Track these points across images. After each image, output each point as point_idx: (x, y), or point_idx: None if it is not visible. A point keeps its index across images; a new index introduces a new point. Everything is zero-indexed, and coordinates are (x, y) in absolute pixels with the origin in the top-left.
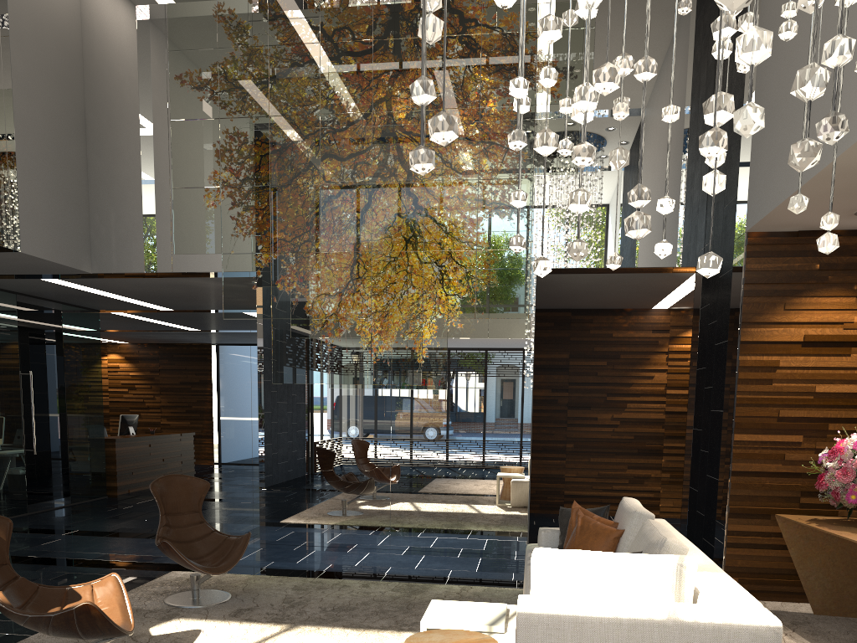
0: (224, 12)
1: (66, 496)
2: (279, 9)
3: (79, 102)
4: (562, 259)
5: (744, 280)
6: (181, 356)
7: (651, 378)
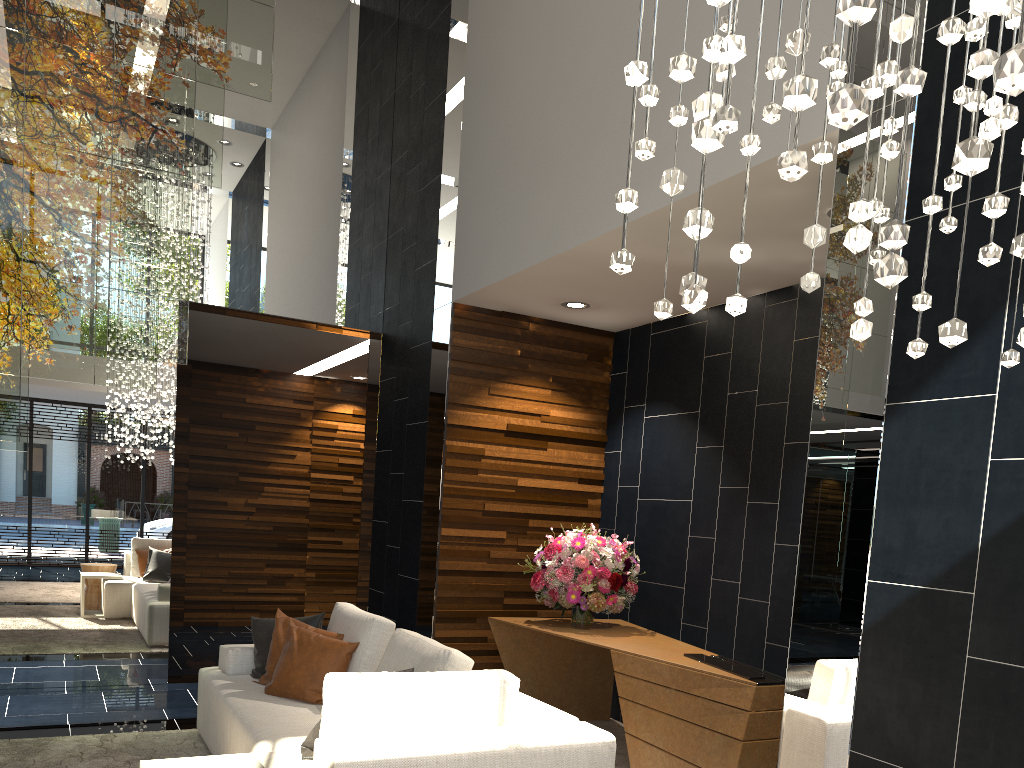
0: None
1: None
2: None
3: None
4: (215, 294)
5: (451, 356)
6: None
7: (293, 458)
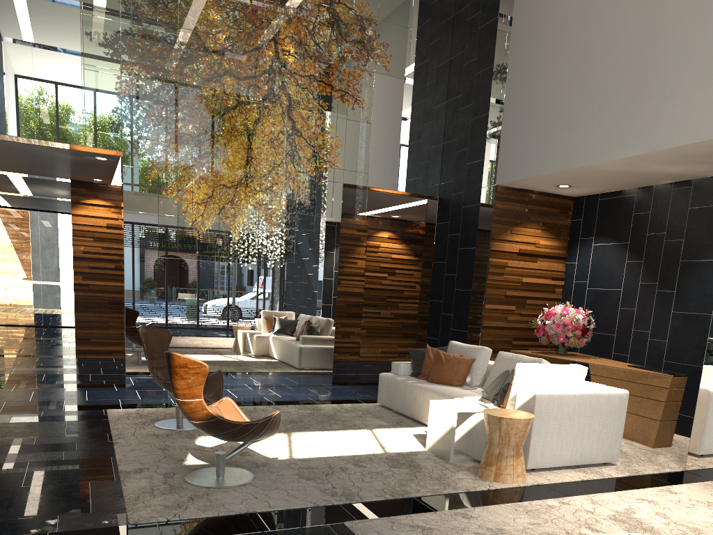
0: None
1: None
2: None
3: None
4: None
5: (494, 213)
6: None
7: (356, 264)
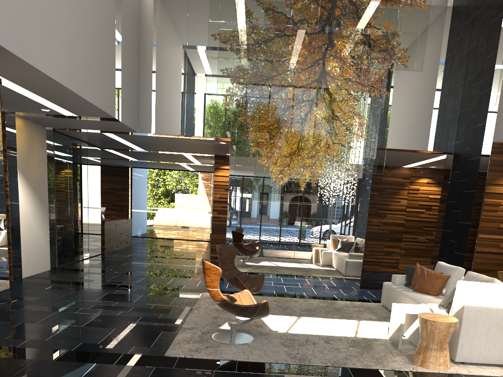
0: (241, 4)
1: (87, 252)
2: (270, 5)
3: (137, 37)
4: (388, 144)
5: (490, 164)
6: (110, 173)
7: (399, 202)
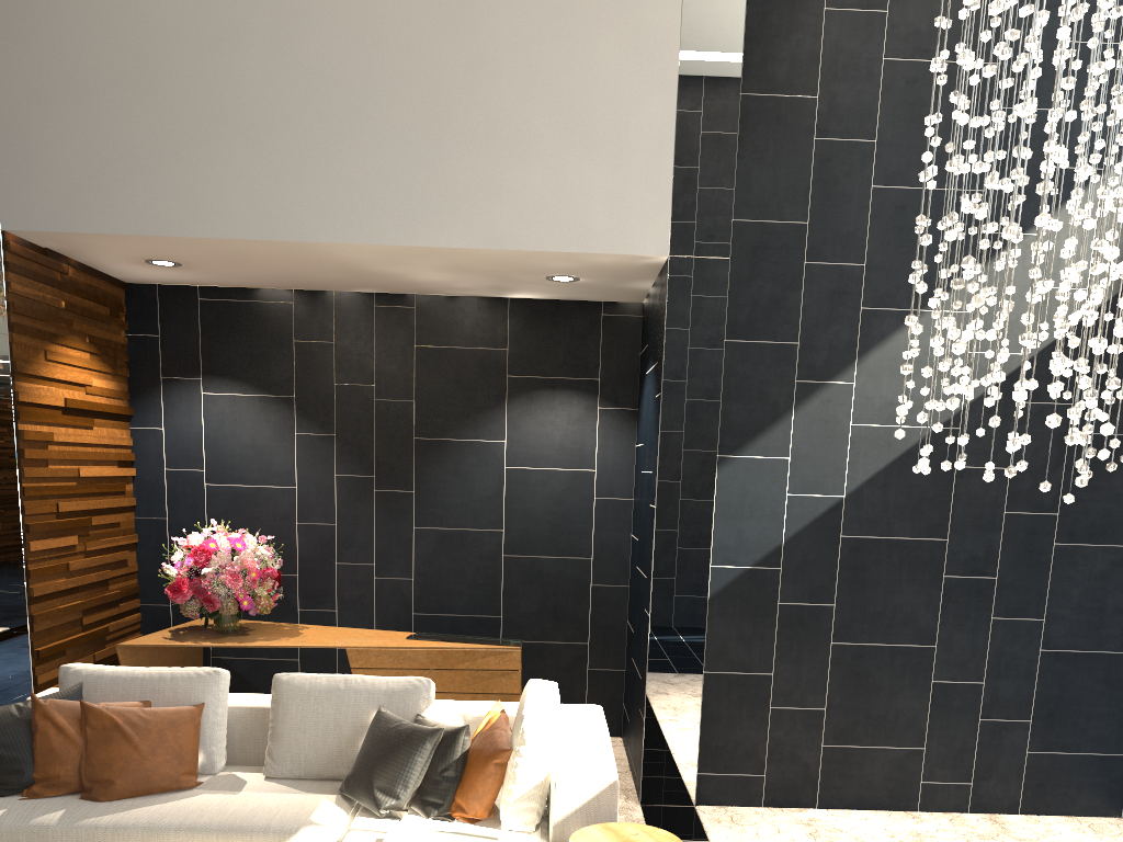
0: None
1: None
2: None
3: None
4: None
5: (11, 307)
6: None
7: None
